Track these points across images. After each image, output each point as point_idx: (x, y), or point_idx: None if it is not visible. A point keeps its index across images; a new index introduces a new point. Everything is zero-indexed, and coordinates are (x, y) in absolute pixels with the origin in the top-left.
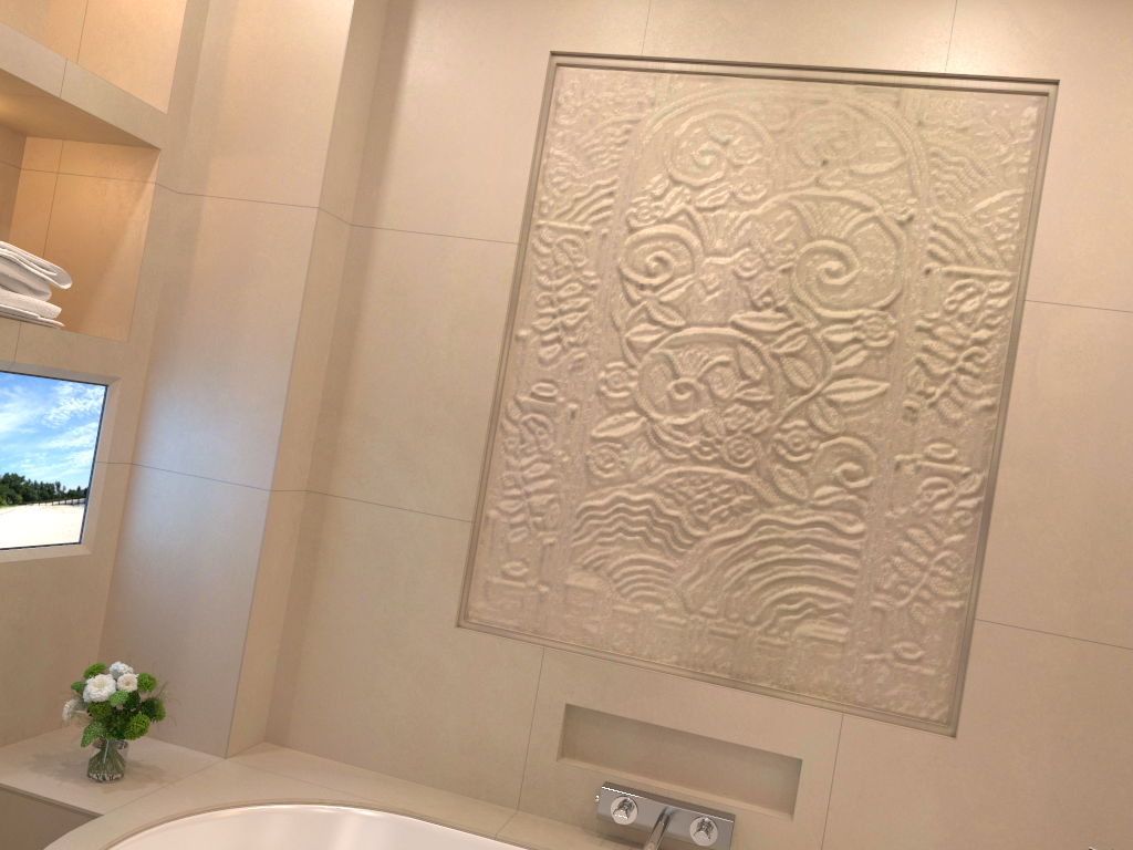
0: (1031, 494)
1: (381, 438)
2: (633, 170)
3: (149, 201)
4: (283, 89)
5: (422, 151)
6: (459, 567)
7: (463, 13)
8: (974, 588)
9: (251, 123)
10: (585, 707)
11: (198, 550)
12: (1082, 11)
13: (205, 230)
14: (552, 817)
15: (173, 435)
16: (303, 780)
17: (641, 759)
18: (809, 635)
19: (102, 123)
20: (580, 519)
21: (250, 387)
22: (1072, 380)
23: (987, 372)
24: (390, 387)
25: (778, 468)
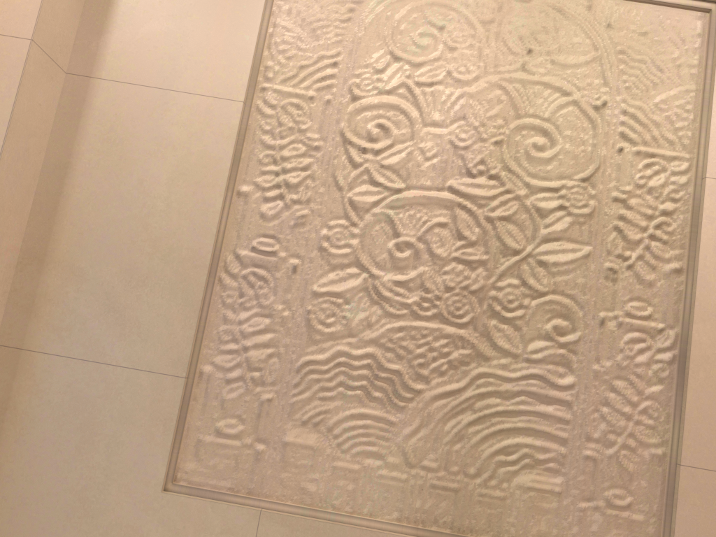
0: None
1: (87, 289)
2: (356, 45)
3: None
4: None
5: (147, 8)
6: (170, 425)
7: None
8: (675, 435)
9: None
10: None
11: None
12: None
13: None
14: None
15: None
16: None
17: None
18: (527, 486)
19: None
20: (300, 374)
21: None
22: None
23: (674, 239)
24: (100, 237)
25: (494, 324)
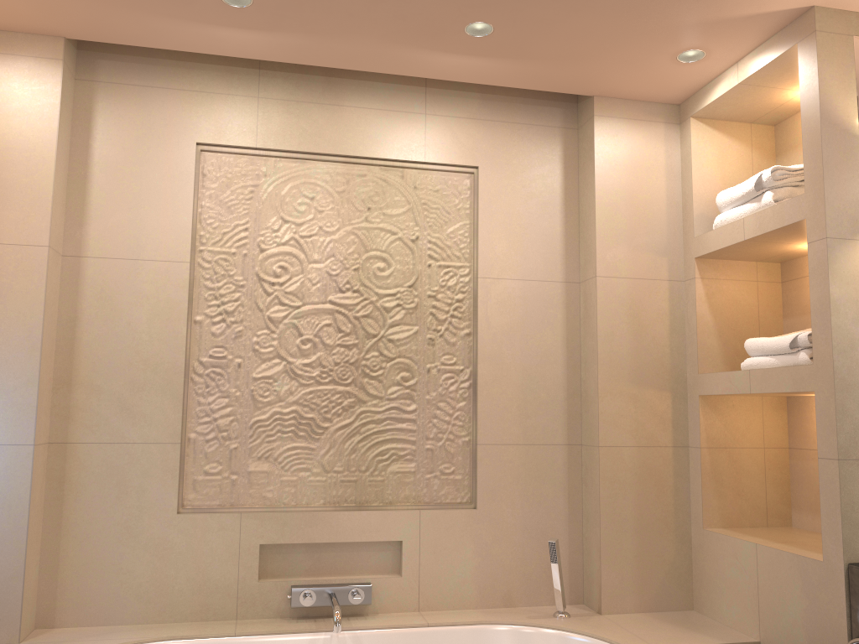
0: (494, 375)
1: (105, 398)
2: (258, 215)
3: None
4: (9, 165)
5: (112, 204)
6: (175, 473)
7: (131, 116)
8: (474, 428)
9: None
10: (273, 543)
11: None
12: (484, 132)
13: None
14: (260, 617)
15: None
16: (88, 640)
17: (309, 567)
18: (395, 471)
19: None
20: (252, 429)
21: (7, 375)
22: (504, 315)
23: (465, 315)
24: (107, 363)
25: (366, 380)
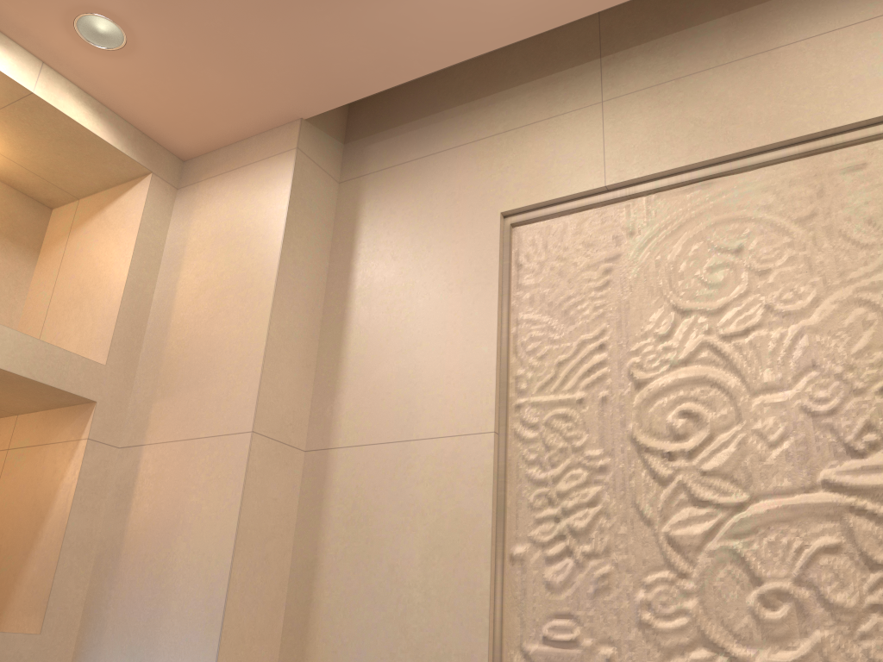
0: None
1: None
2: (624, 313)
3: (80, 459)
4: (221, 315)
5: (375, 351)
6: None
7: (405, 206)
8: None
9: (191, 357)
10: None
11: None
12: None
13: (141, 483)
14: None
15: None
16: None
17: None
18: None
19: (16, 377)
20: None
21: None
22: None
23: None
24: (355, 653)
25: None
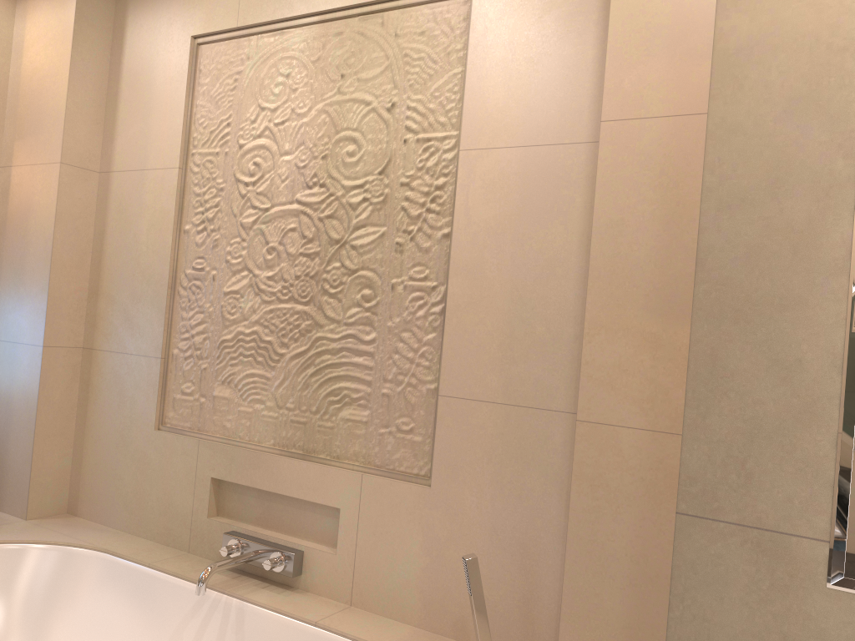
0: (469, 296)
1: (116, 308)
2: (240, 106)
3: None
4: (44, 91)
5: (131, 117)
6: (156, 389)
7: (148, 23)
8: (440, 372)
9: (31, 116)
10: (221, 479)
11: (12, 388)
12: None
13: (12, 188)
14: (206, 557)
15: (1, 317)
16: (60, 532)
17: (259, 515)
18: (346, 418)
19: None
20: (220, 349)
21: (33, 282)
22: (492, 205)
23: (445, 209)
24: (119, 274)
25: (325, 299)
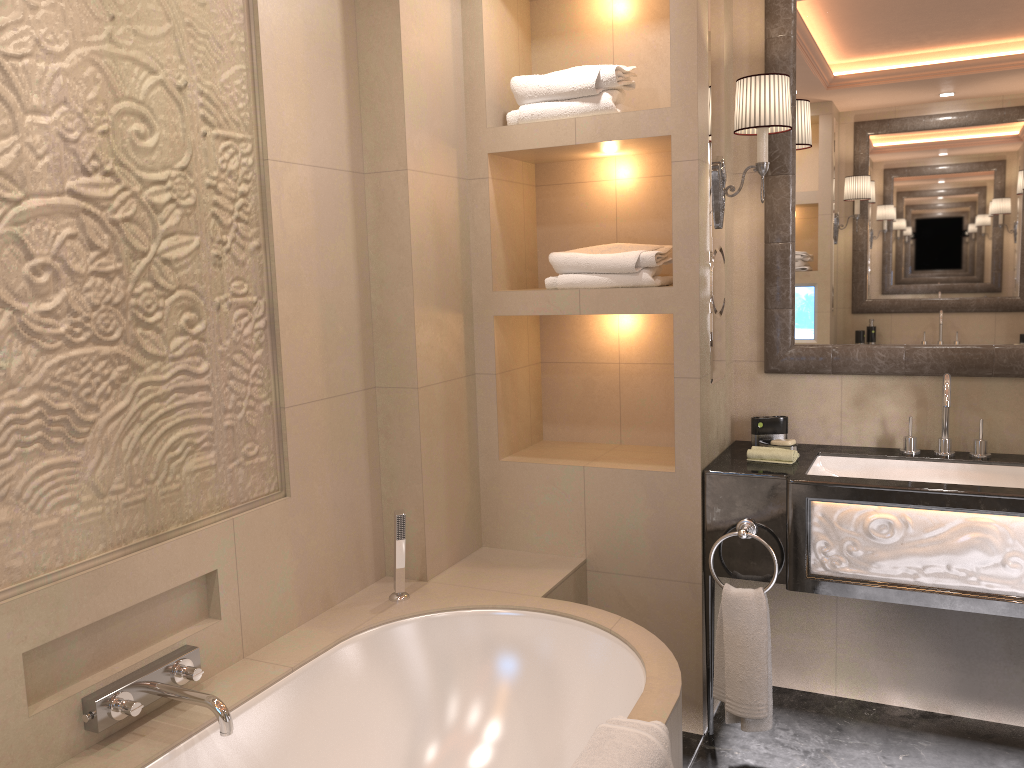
0: (295, 307)
1: None
2: None
3: None
4: None
5: None
6: None
7: None
8: (277, 386)
9: None
10: (44, 643)
11: None
12: None
13: None
14: None
15: None
16: None
17: (91, 658)
18: (194, 470)
19: None
20: None
21: None
22: (299, 219)
23: (252, 218)
24: None
25: (141, 332)
